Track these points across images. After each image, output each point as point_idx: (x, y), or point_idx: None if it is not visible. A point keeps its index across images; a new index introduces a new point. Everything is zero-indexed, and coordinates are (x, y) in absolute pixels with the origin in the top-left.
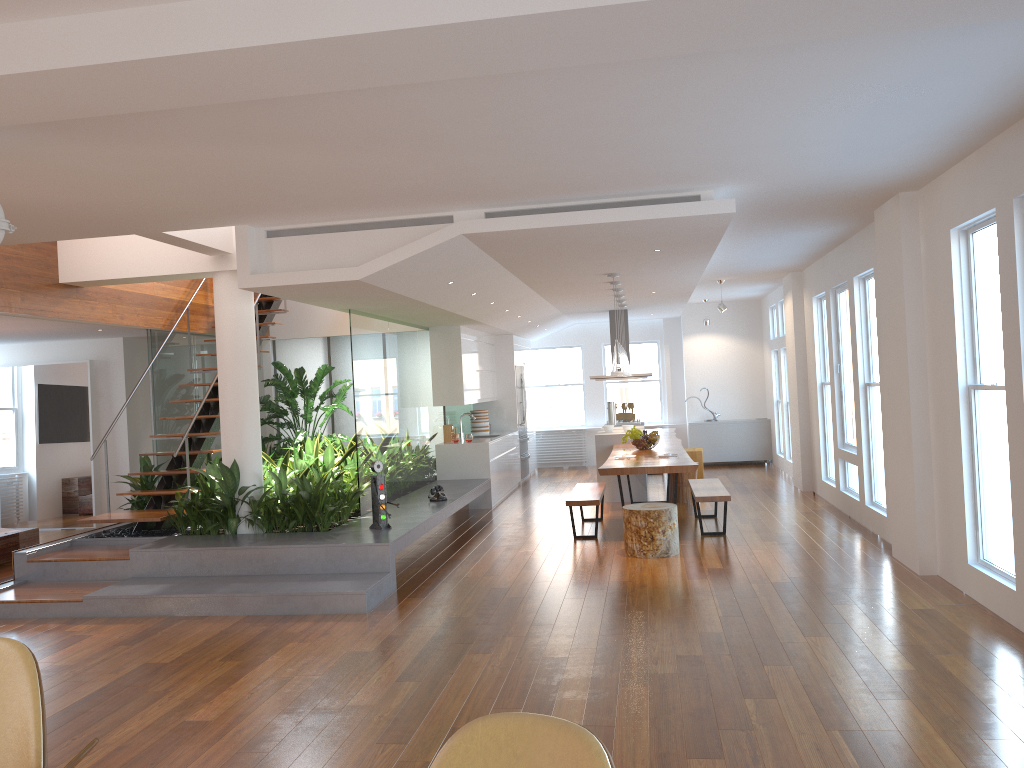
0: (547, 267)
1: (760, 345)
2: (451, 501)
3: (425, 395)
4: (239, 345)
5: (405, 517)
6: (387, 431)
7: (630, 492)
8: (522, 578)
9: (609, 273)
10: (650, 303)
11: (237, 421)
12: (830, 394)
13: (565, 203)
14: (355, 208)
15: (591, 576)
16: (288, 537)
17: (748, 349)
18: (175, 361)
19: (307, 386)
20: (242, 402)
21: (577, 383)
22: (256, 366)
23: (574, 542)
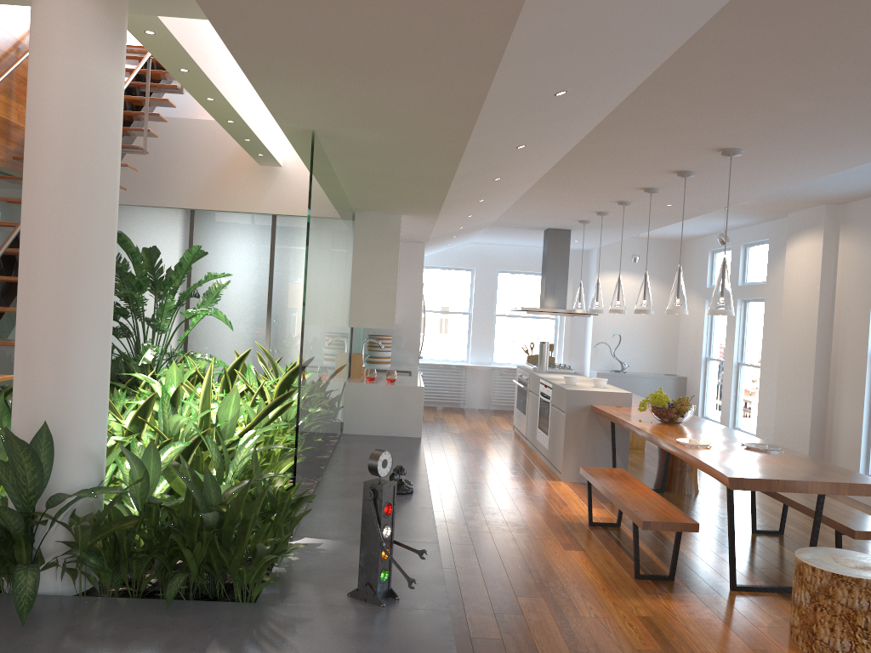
0: (693, 107)
1: None
2: (426, 497)
3: (345, 310)
4: (83, 156)
5: None
6: (322, 367)
7: None
8: None
9: (730, 148)
10: (616, 224)
11: (59, 332)
12: None
13: None
14: None
15: None
16: (168, 628)
17: (665, 295)
18: None
19: (162, 276)
20: (76, 289)
21: (462, 312)
22: (116, 212)
23: (651, 593)
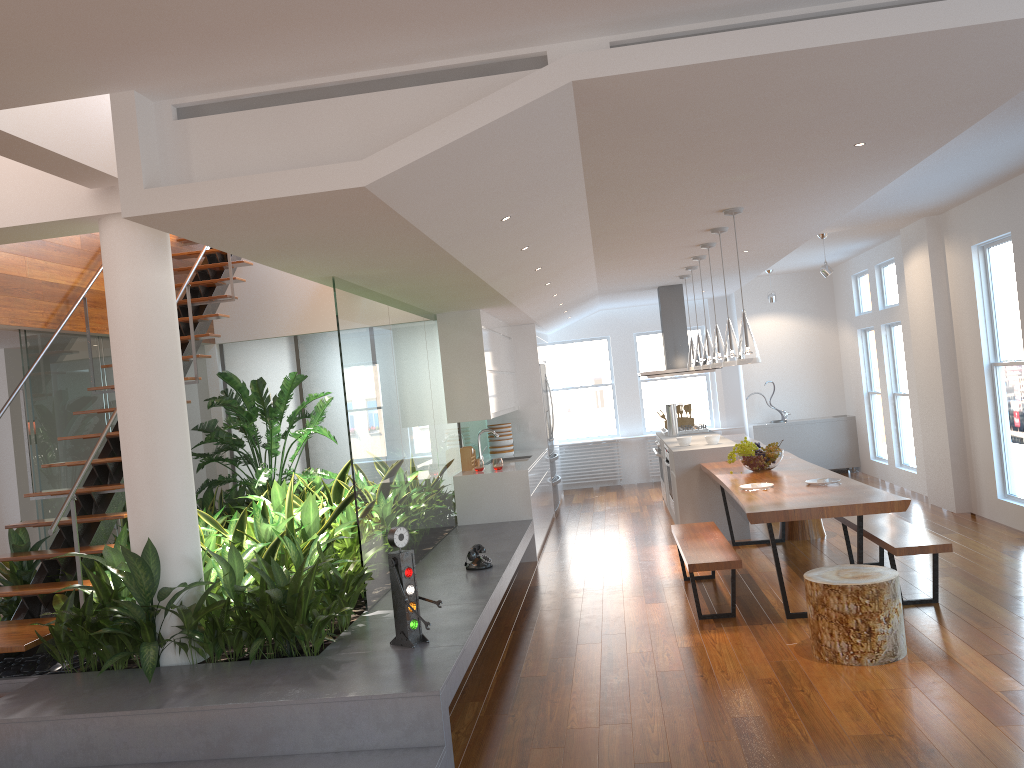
0: (651, 194)
1: (834, 325)
2: (501, 569)
3: (437, 408)
4: (149, 340)
5: (443, 611)
6: (396, 466)
7: (730, 529)
8: (677, 730)
9: (728, 208)
10: (720, 272)
11: (151, 471)
12: (1013, 378)
13: (774, 14)
14: (354, 28)
15: (802, 721)
16: (249, 675)
17: (819, 330)
18: (70, 377)
19: (270, 404)
20: (159, 438)
21: (604, 383)
22: (181, 375)
23: (706, 629)
